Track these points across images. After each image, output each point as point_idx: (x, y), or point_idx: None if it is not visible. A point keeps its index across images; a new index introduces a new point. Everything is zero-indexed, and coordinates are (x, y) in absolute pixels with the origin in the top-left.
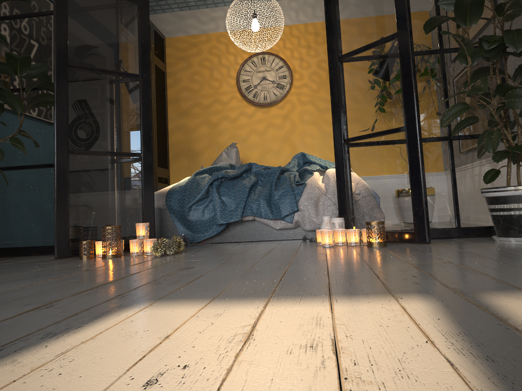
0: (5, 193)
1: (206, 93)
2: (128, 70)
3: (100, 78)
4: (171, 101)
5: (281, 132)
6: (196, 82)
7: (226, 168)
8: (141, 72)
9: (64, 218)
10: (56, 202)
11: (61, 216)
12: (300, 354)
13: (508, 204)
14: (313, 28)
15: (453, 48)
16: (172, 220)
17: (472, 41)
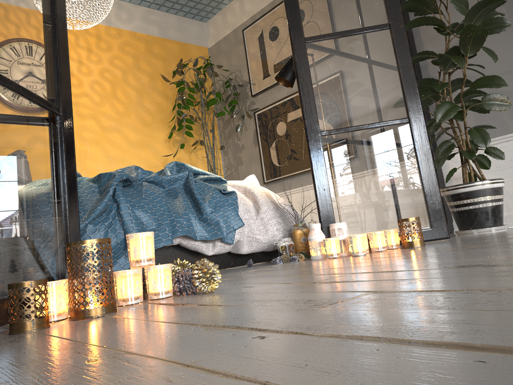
0: None
1: None
2: None
3: None
4: None
5: None
6: None
7: (79, 175)
8: None
9: None
10: None
11: None
12: None
13: (487, 196)
14: (94, 30)
15: None
16: None
17: None
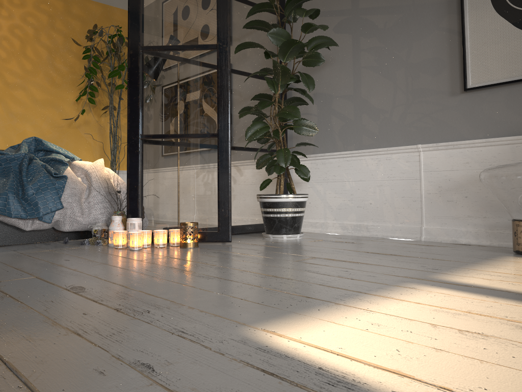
0: None
1: None
2: None
3: None
4: None
5: None
6: None
7: None
8: None
9: None
10: None
11: None
12: None
13: (285, 208)
14: None
15: (231, 69)
16: None
17: (243, 67)
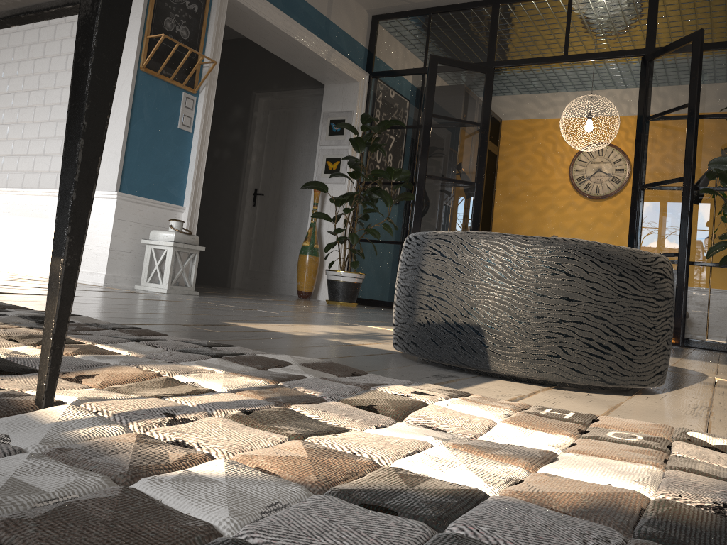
0: (367, 258)
1: (535, 179)
2: (466, 178)
3: (446, 185)
4: (500, 183)
5: (610, 228)
6: (526, 167)
7: None
8: (476, 181)
9: None
10: None
11: None
12: None
13: None
14: None
15: None
16: None
17: None
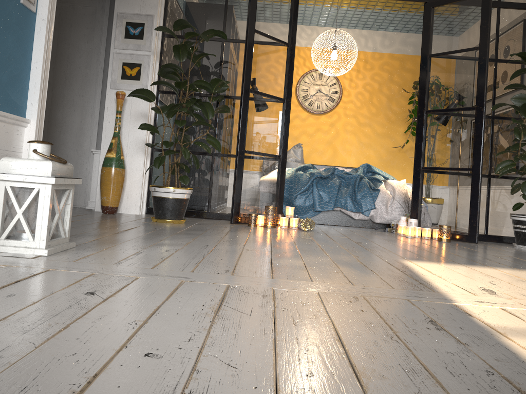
0: None
1: None
2: (279, 95)
3: (264, 100)
4: None
5: (326, 137)
6: None
7: (310, 168)
8: (286, 97)
9: (239, 197)
10: (235, 185)
11: (237, 195)
12: (523, 282)
13: None
14: (363, 56)
15: (500, 117)
16: None
17: (513, 114)
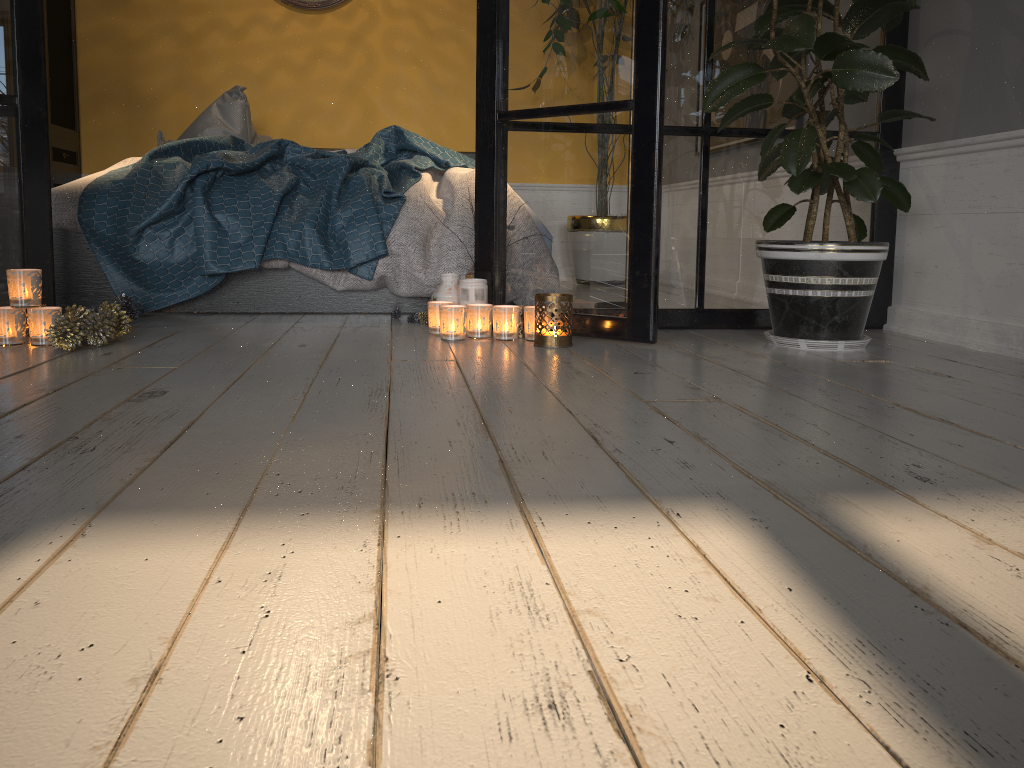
0: None
1: None
2: None
3: None
4: None
5: (343, 73)
6: None
7: (223, 147)
8: None
9: None
10: None
11: None
12: (537, 742)
13: (806, 276)
14: None
15: None
16: (95, 258)
17: None
